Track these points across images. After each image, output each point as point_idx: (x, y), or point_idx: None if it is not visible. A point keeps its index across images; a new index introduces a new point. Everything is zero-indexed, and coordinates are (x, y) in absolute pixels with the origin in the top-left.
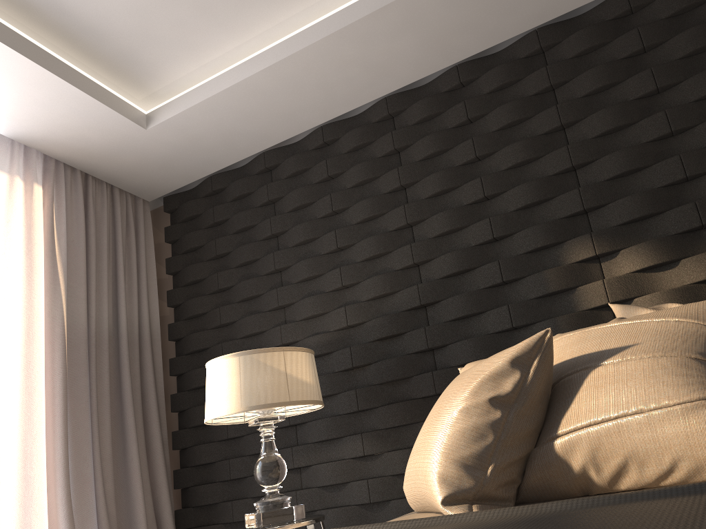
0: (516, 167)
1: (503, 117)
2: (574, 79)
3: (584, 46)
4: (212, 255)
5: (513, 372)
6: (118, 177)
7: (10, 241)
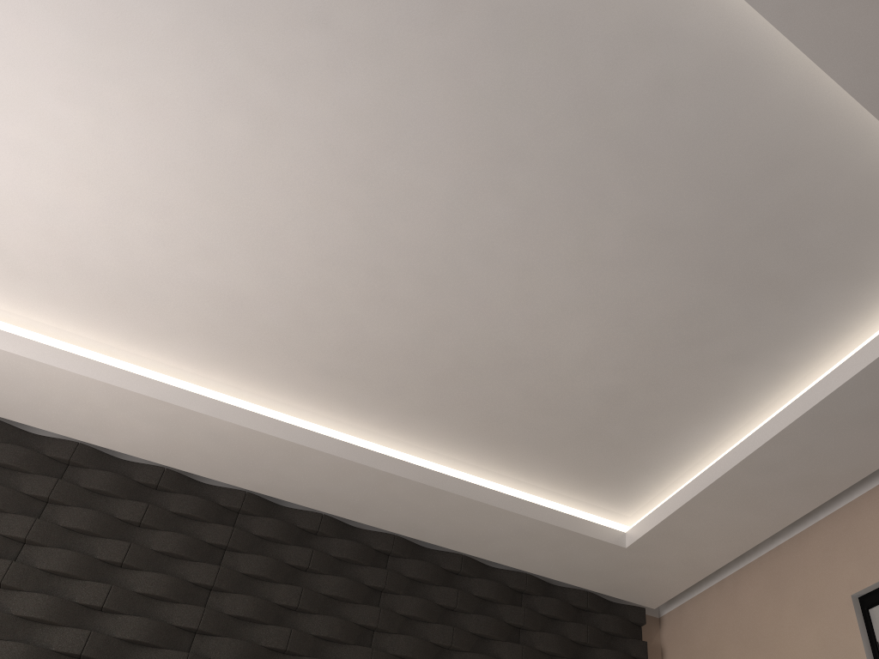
0: (149, 597)
1: (172, 544)
2: (247, 554)
3: (271, 534)
4: None
5: None
6: None
7: None
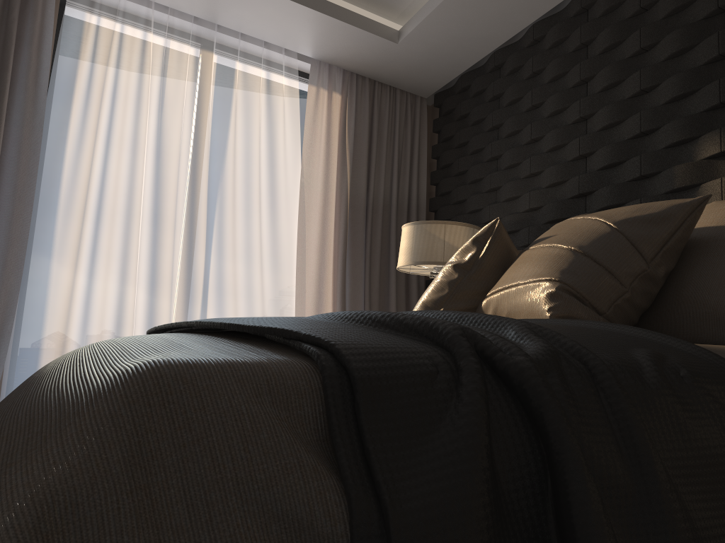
0: (674, 57)
1: (669, 3)
2: None
3: None
4: (457, 144)
5: (473, 248)
6: (396, 81)
7: (315, 135)
